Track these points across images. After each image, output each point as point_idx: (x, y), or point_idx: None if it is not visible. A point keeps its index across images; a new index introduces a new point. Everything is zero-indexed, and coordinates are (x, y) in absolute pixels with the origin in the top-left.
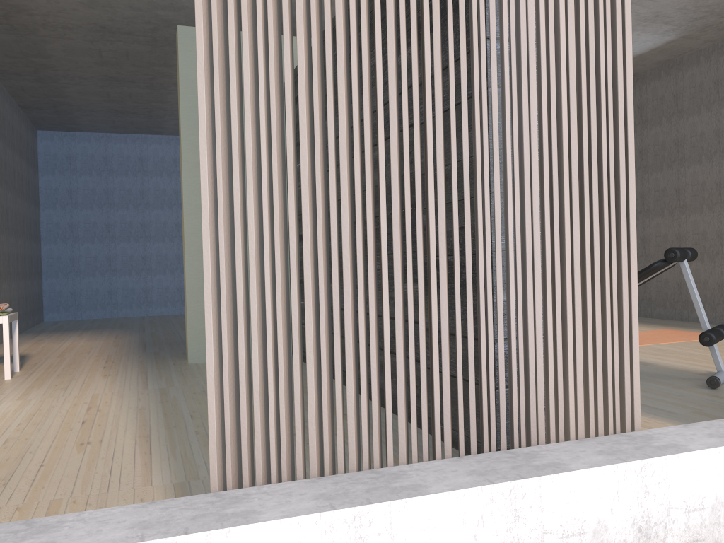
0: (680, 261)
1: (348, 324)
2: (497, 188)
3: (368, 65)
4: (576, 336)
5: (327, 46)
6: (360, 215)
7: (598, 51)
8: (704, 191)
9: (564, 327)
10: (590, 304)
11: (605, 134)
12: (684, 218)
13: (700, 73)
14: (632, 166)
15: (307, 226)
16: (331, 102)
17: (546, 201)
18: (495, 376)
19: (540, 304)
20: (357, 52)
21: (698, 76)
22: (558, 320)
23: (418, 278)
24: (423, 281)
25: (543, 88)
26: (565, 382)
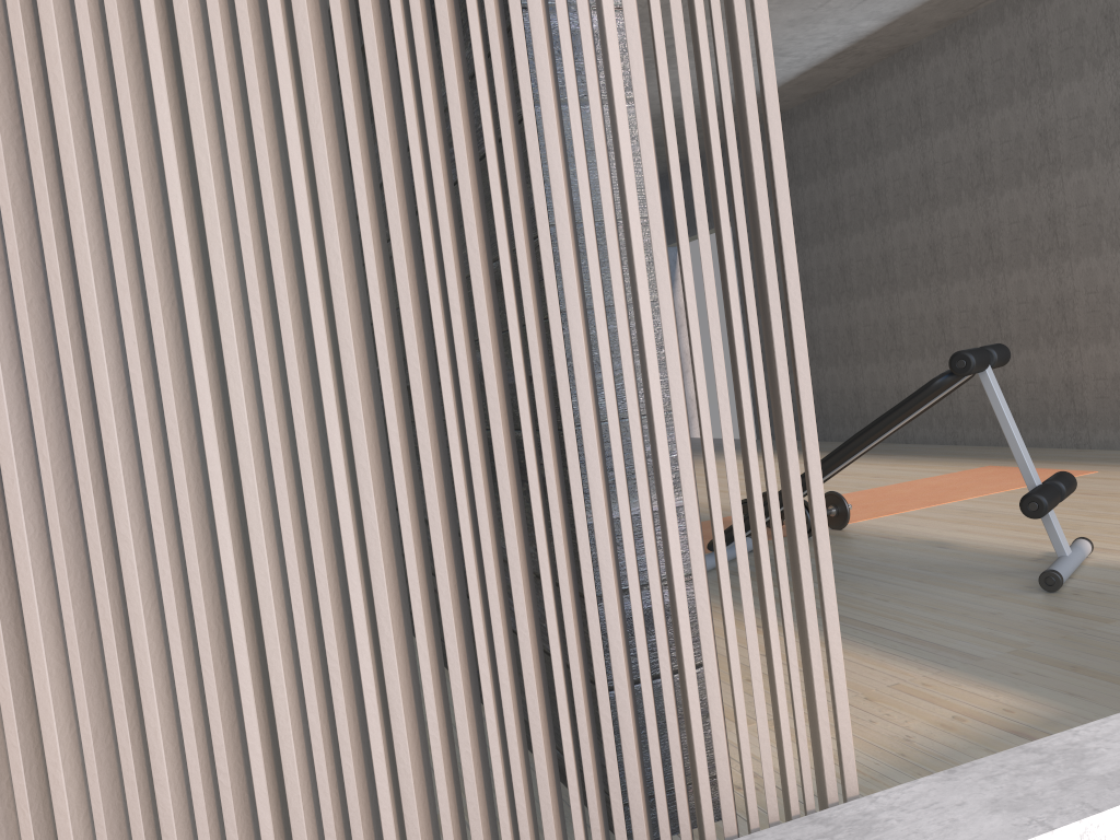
0: (979, 372)
1: (146, 686)
2: (485, 335)
3: (132, 94)
4: (700, 625)
5: (18, 59)
6: (149, 439)
7: (694, 15)
8: (1030, 232)
9: (674, 607)
10: (723, 553)
11: (724, 191)
12: (1002, 279)
13: (1006, 35)
14: (791, 251)
15: (14, 481)
16: (43, 188)
17: (604, 350)
18: (606, 666)
19: (610, 571)
20: (107, 66)
21: (1005, 41)
22: (656, 598)
23: (313, 557)
24: (332, 560)
25: (572, 106)
26: (688, 721)
